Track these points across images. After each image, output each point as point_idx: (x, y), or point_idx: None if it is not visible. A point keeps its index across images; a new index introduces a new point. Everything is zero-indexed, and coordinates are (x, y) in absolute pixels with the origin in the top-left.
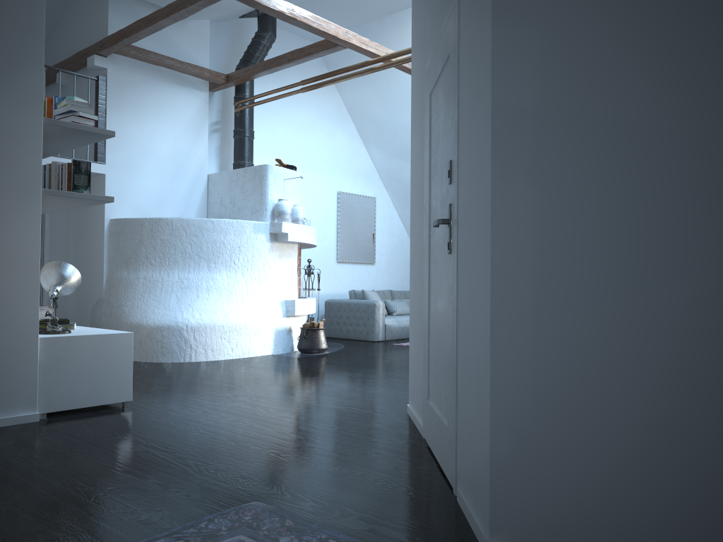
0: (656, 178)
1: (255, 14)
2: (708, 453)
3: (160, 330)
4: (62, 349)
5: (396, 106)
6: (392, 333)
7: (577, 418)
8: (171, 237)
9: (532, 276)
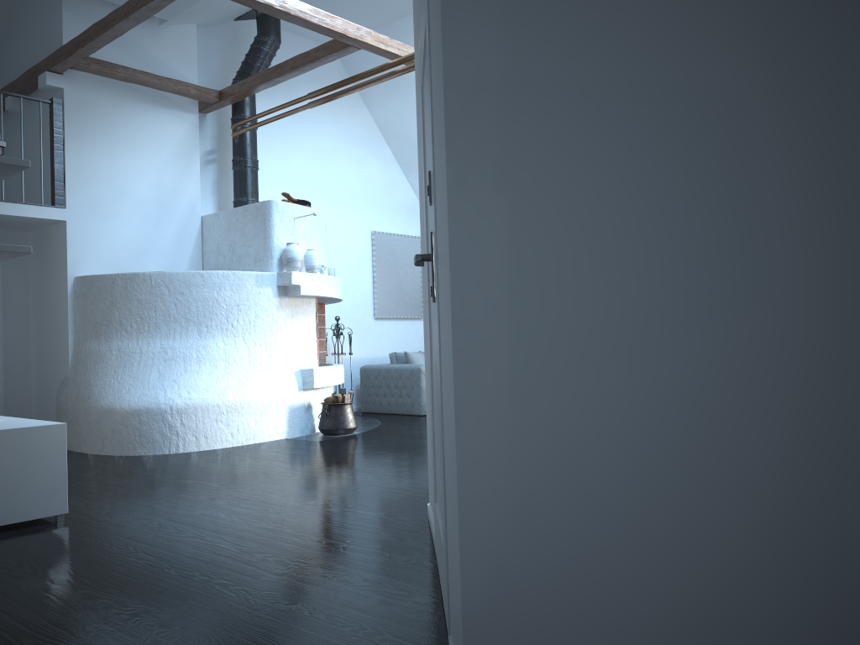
0: (672, 170)
1: (253, 15)
2: (766, 606)
3: (137, 415)
4: None
5: None
6: None
7: (575, 548)
8: (151, 296)
9: (506, 331)
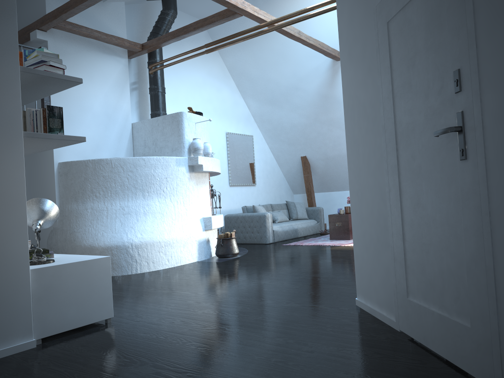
0: None
1: None
2: None
3: (110, 250)
4: (51, 278)
5: (267, 65)
6: (278, 236)
7: None
8: (111, 173)
9: None
